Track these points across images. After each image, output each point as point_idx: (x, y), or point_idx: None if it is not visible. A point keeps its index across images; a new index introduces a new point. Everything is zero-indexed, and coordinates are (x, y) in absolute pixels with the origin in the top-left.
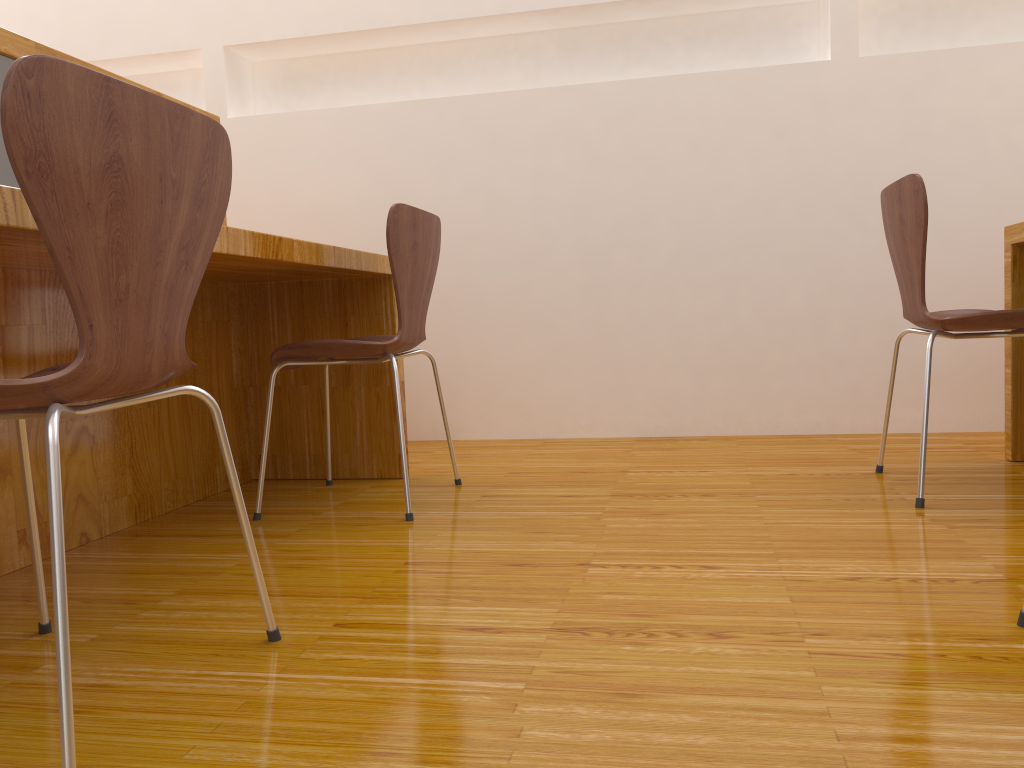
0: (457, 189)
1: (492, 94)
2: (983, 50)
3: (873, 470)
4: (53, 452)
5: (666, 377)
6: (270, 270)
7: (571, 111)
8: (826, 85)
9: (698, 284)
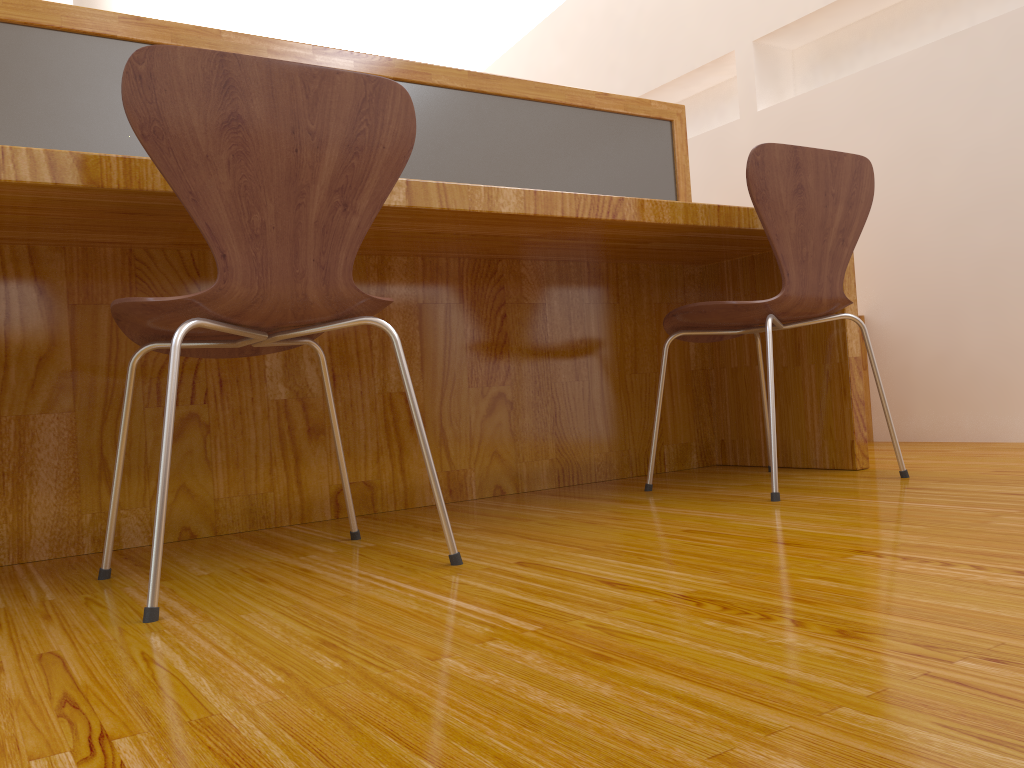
0: (999, 131)
1: None
2: None
3: None
4: (172, 351)
5: None
6: (663, 239)
7: None
8: None
9: None
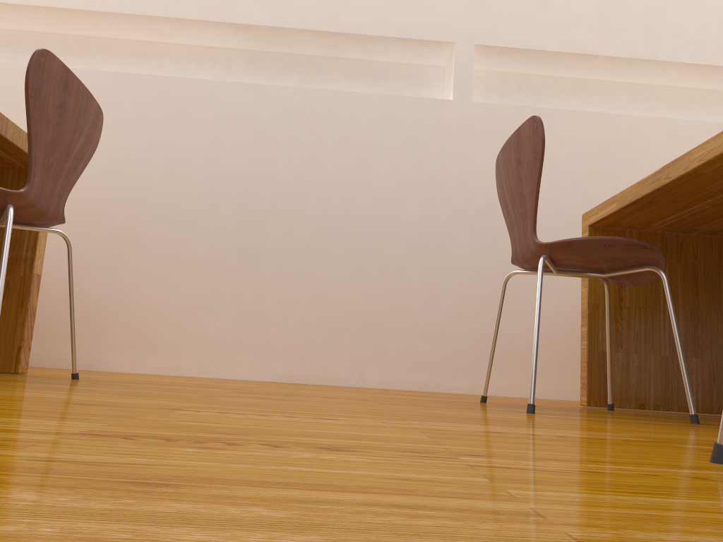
0: (141, 149)
1: (184, 78)
2: (558, 112)
3: (478, 401)
4: None
5: (303, 330)
6: None
7: (249, 103)
8: (448, 117)
9: (337, 254)
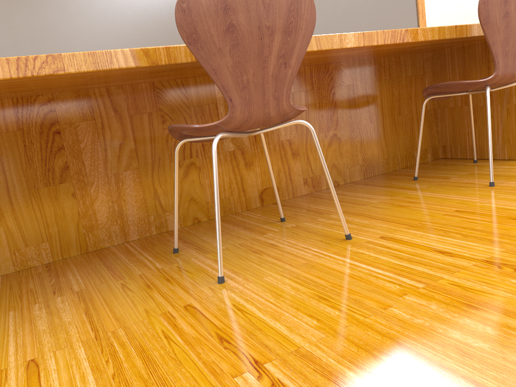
0: None
1: None
2: None
3: None
4: (213, 152)
5: None
6: (421, 46)
7: None
8: None
9: None
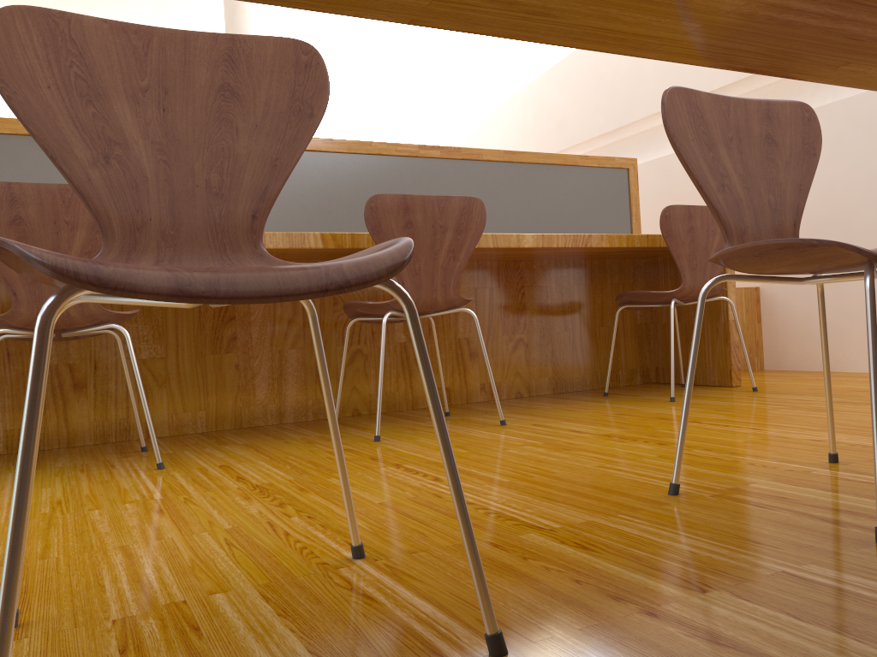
0: (842, 172)
1: (869, 92)
2: None
3: None
4: (382, 326)
5: None
6: (616, 251)
7: None
8: None
9: None
